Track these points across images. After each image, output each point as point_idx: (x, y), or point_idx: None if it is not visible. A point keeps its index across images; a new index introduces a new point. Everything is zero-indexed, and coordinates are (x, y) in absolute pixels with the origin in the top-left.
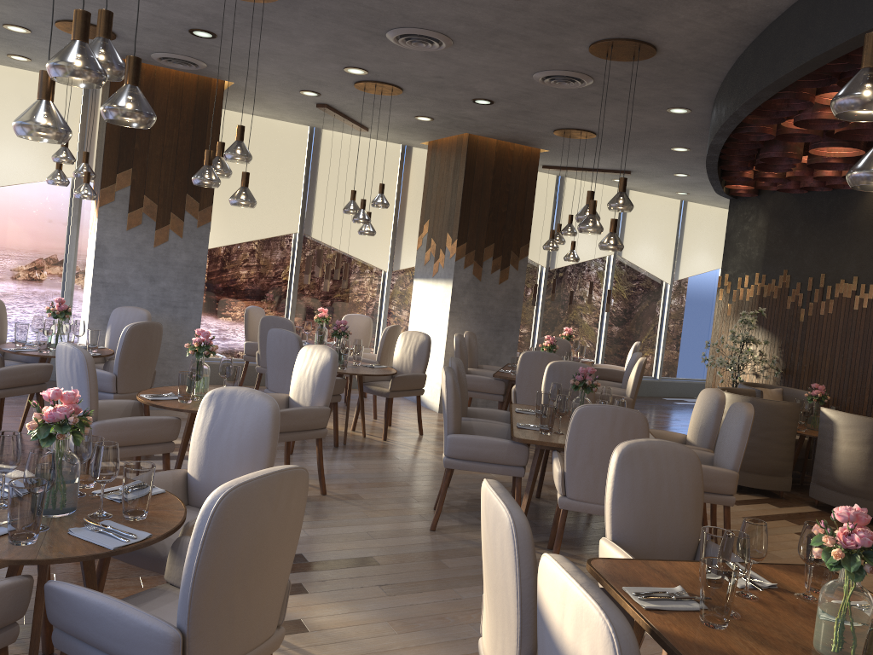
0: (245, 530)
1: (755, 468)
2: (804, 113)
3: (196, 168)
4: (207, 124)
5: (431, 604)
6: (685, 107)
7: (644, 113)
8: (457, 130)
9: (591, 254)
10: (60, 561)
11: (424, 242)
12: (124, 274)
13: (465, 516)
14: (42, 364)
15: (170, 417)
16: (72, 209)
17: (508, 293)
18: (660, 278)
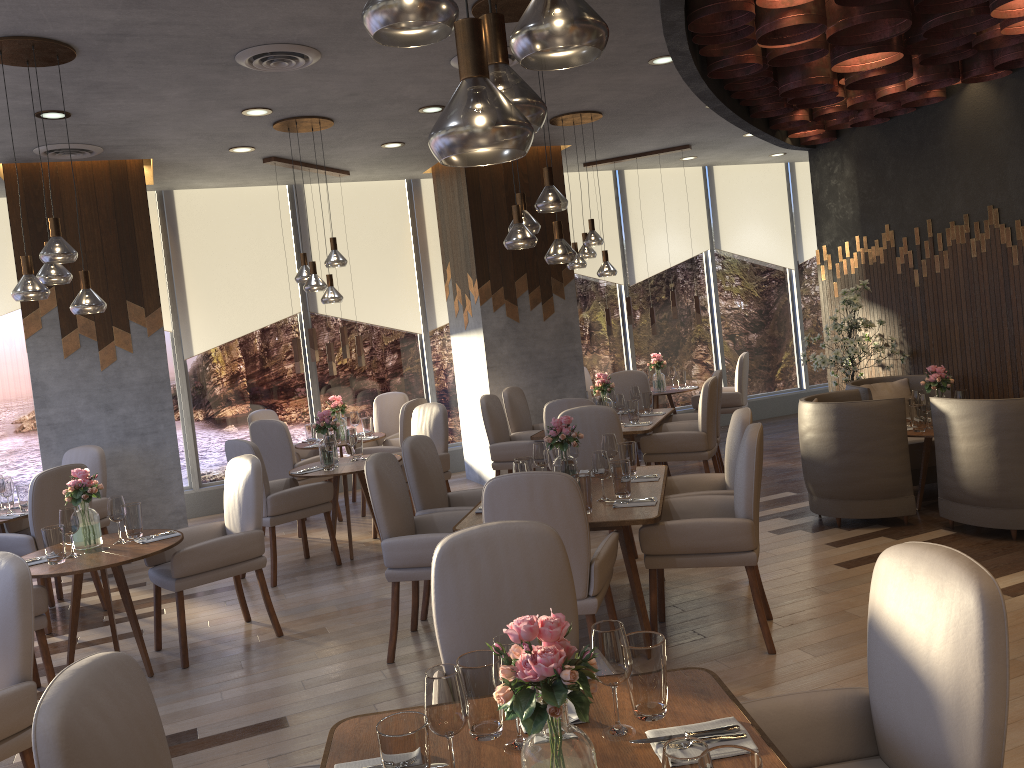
0: None
1: (862, 493)
2: (762, 25)
3: (131, 268)
4: (133, 215)
5: None
6: (666, 53)
7: (627, 73)
8: None
9: (680, 256)
10: None
11: (451, 290)
12: (74, 409)
13: None
14: None
15: None
16: None
17: (559, 329)
18: (779, 265)
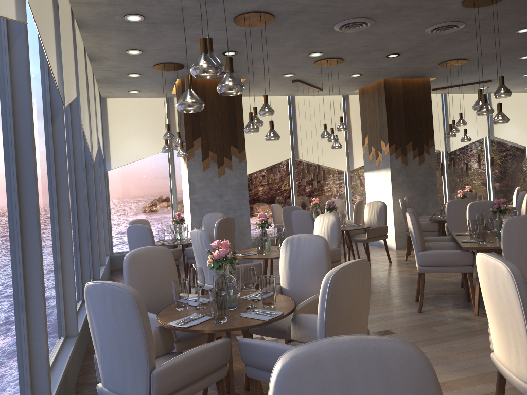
0: (346, 295)
1: None
2: None
3: (233, 130)
4: (235, 105)
5: (436, 351)
6: None
7: (500, 37)
8: (376, 78)
9: (473, 138)
10: (243, 328)
11: (367, 149)
12: (205, 195)
13: (436, 303)
14: (176, 249)
15: (256, 263)
16: (170, 167)
17: (426, 170)
18: (523, 145)
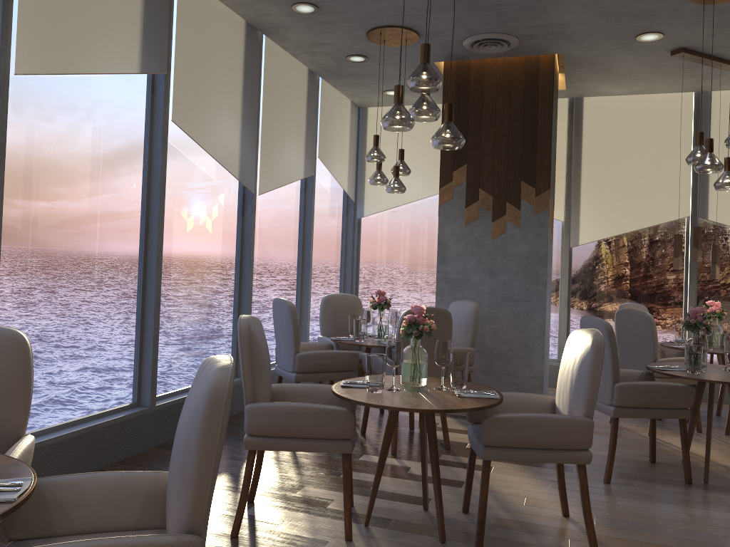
0: None
1: None
2: None
3: (529, 152)
4: (538, 105)
5: None
6: None
7: None
8: None
9: None
10: None
11: None
12: (465, 269)
13: None
14: (344, 351)
15: (337, 407)
16: None
17: None
18: None
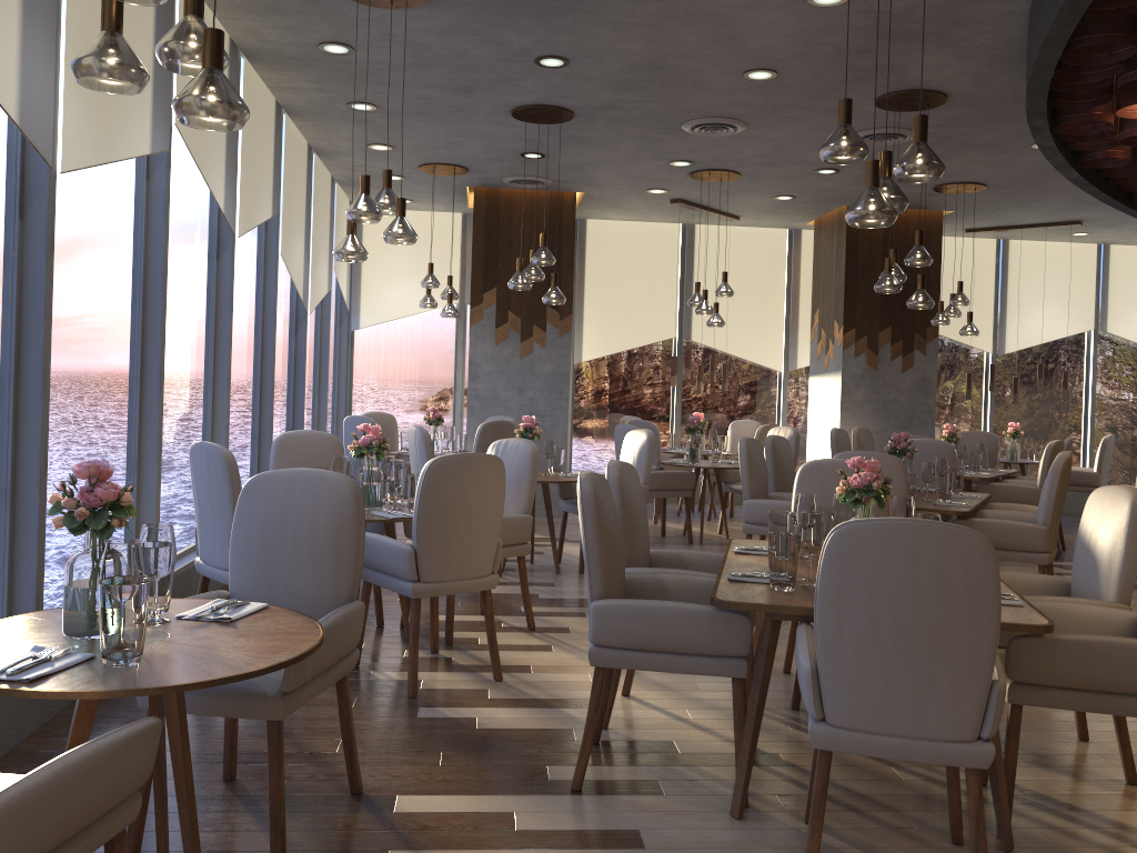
0: (450, 488)
1: None
2: (1123, 131)
3: None
4: (562, 237)
5: None
6: None
7: (1011, 153)
8: (830, 205)
9: (1058, 332)
10: None
11: (816, 334)
12: (495, 386)
13: None
14: None
15: None
16: (458, 333)
17: (915, 383)
18: None
